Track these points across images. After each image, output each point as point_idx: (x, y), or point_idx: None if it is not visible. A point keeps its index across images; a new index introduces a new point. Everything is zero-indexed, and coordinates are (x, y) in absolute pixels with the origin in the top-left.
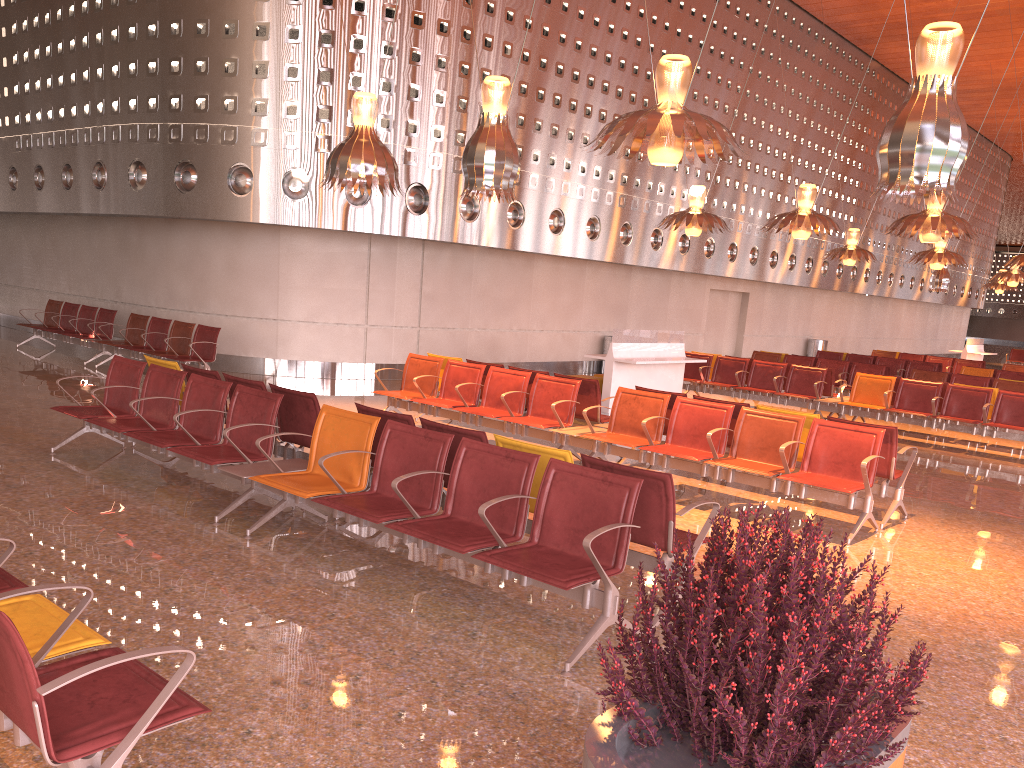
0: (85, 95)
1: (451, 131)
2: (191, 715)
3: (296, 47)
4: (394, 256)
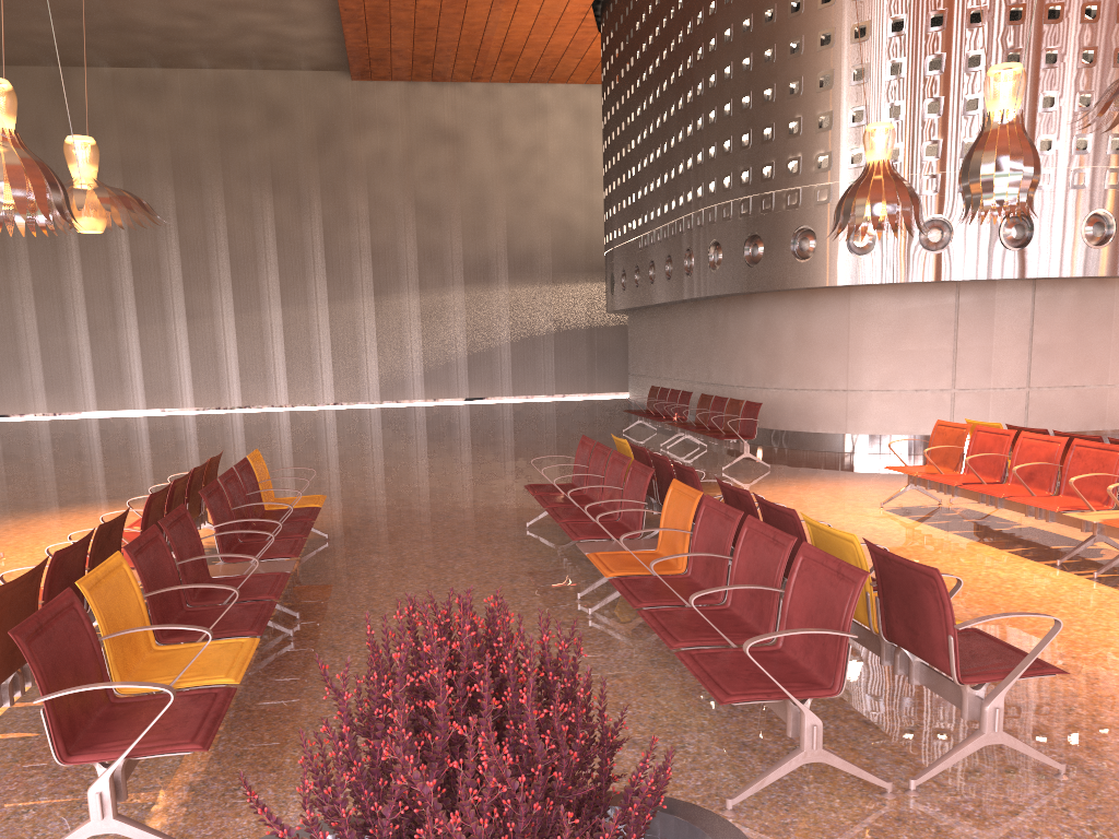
0: (680, 187)
1: (1067, 138)
2: (186, 750)
3: (861, 88)
4: (991, 304)
